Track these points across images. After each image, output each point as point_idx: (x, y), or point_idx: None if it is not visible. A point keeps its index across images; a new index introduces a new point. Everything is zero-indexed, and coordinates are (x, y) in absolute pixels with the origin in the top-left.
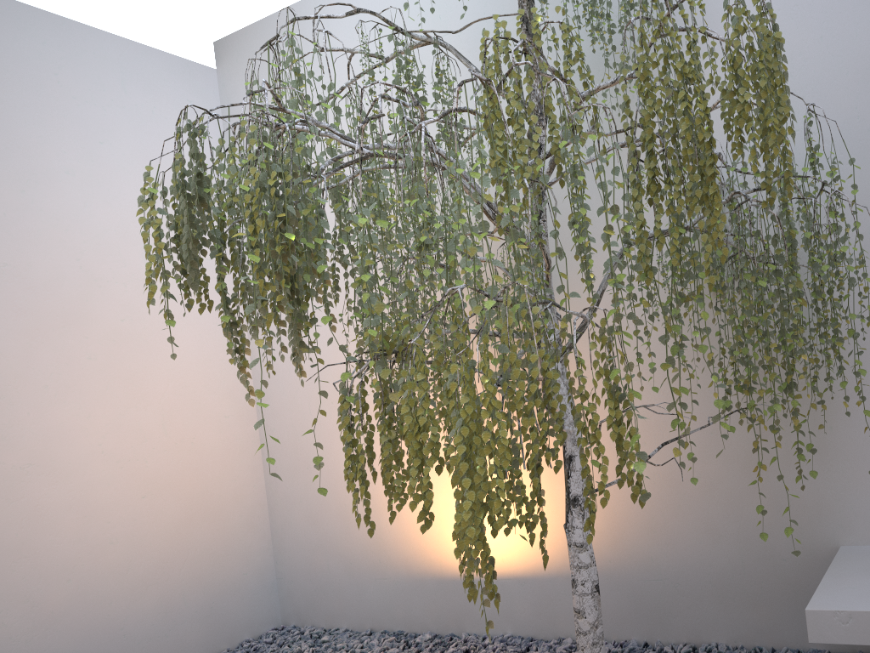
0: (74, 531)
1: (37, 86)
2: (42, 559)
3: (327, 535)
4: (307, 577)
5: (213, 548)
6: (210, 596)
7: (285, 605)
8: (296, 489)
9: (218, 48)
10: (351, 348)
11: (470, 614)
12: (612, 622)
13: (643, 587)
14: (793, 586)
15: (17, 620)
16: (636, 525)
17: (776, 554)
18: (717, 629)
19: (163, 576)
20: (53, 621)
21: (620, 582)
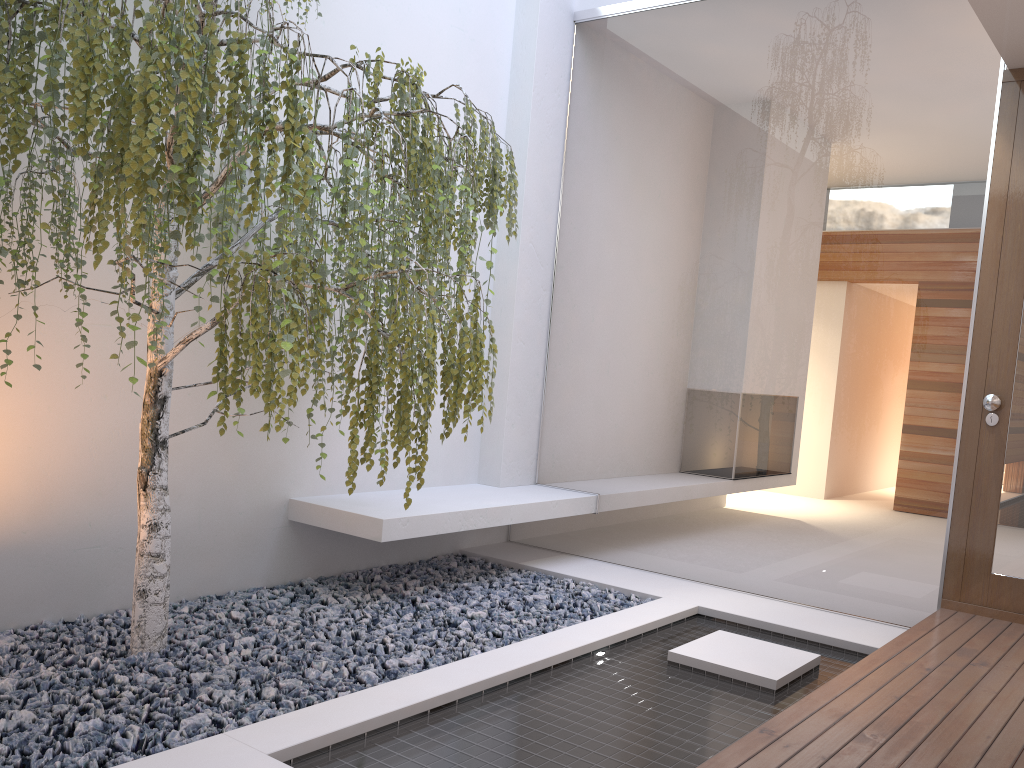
0: None
1: None
2: None
3: None
4: None
5: None
6: None
7: None
8: None
9: None
10: None
11: None
12: (14, 607)
13: (72, 557)
14: (245, 535)
15: None
16: (75, 488)
17: (234, 509)
18: None
19: None
20: None
21: (37, 555)
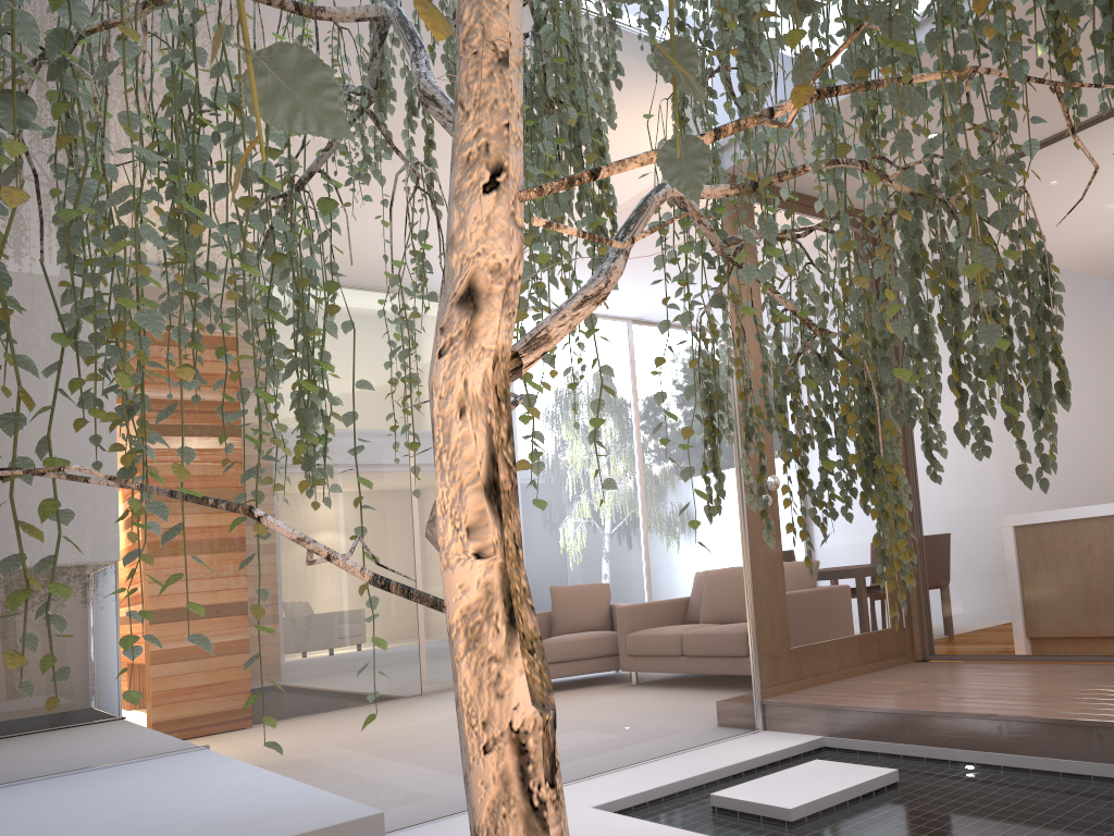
0: None
1: None
2: None
3: None
4: None
5: None
6: None
7: None
8: None
9: None
10: None
11: None
12: None
13: None
14: None
15: None
16: None
17: None
18: None
19: None
20: None
21: None
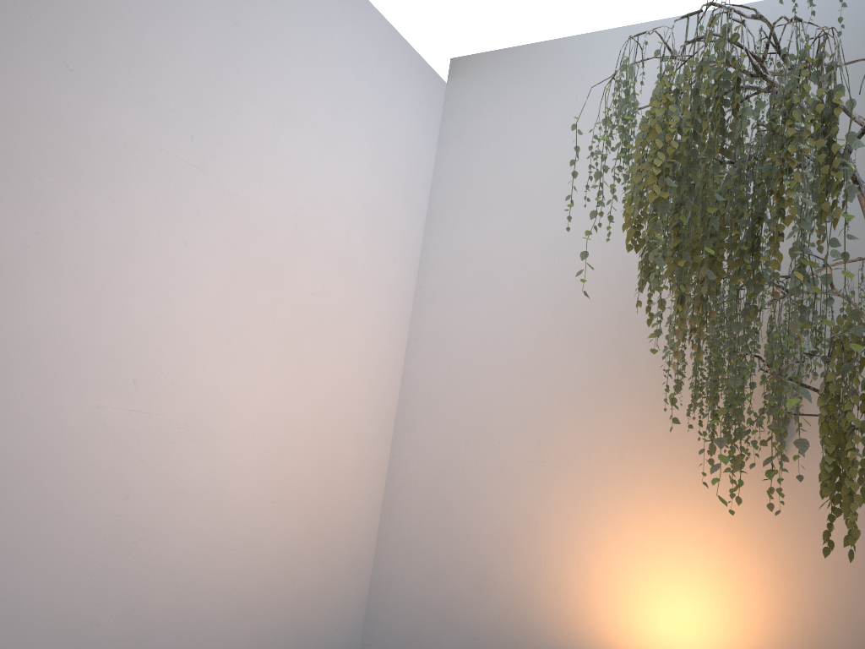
0: (200, 523)
1: (315, 34)
2: (160, 548)
3: (450, 599)
4: (405, 648)
5: (316, 588)
6: (298, 648)
7: None
8: (422, 536)
9: (455, 65)
10: (540, 384)
11: None
12: None
13: None
14: None
15: (111, 622)
16: None
17: None
18: None
19: (263, 609)
20: (145, 635)
21: None
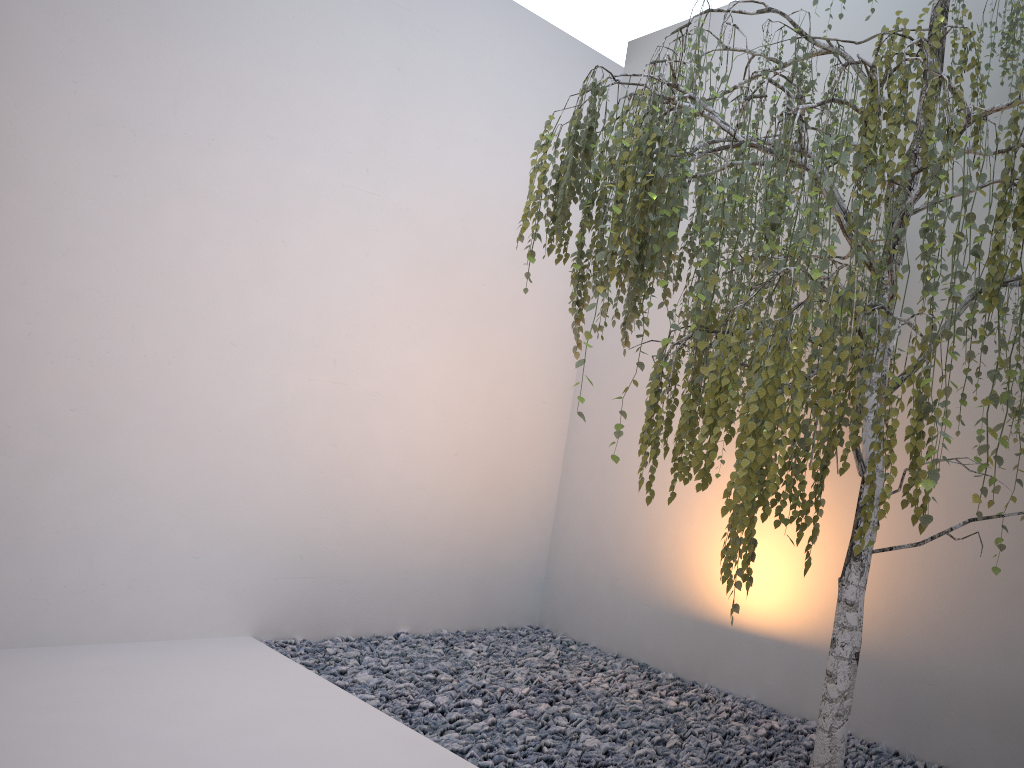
0: (393, 467)
1: (474, 57)
2: (362, 483)
3: (602, 545)
4: (572, 584)
5: (499, 526)
6: (483, 571)
7: (545, 606)
8: (586, 492)
9: (631, 48)
10: None
11: (718, 665)
12: (865, 718)
13: (910, 687)
14: None
15: (330, 530)
16: (919, 616)
17: None
18: (983, 761)
19: (451, 536)
20: (355, 542)
21: (885, 674)
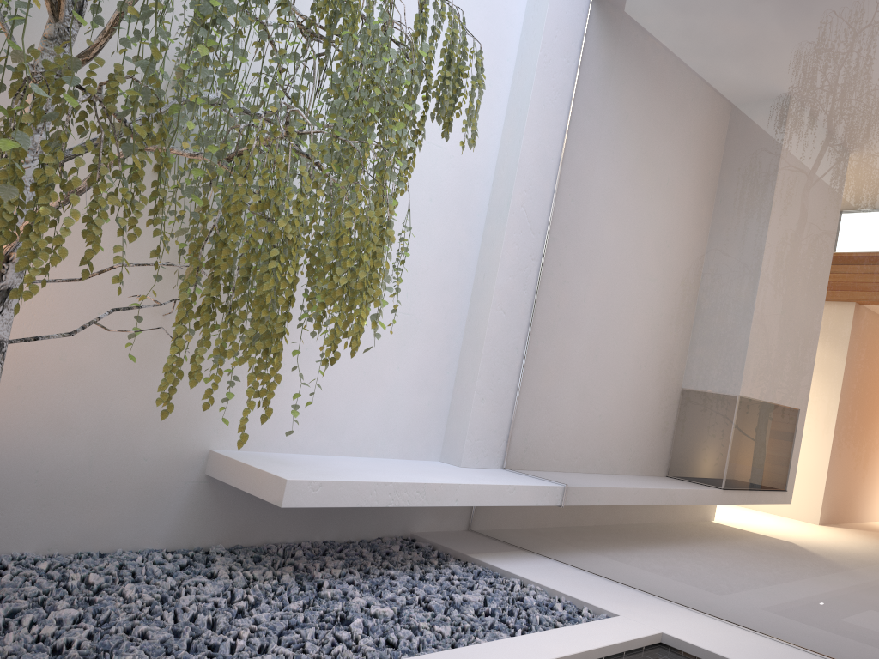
0: None
1: None
2: None
3: None
4: None
5: None
6: None
7: None
8: None
9: None
10: None
11: None
12: None
13: None
14: (148, 486)
15: None
16: None
17: (139, 454)
18: (27, 537)
19: None
20: None
21: None
